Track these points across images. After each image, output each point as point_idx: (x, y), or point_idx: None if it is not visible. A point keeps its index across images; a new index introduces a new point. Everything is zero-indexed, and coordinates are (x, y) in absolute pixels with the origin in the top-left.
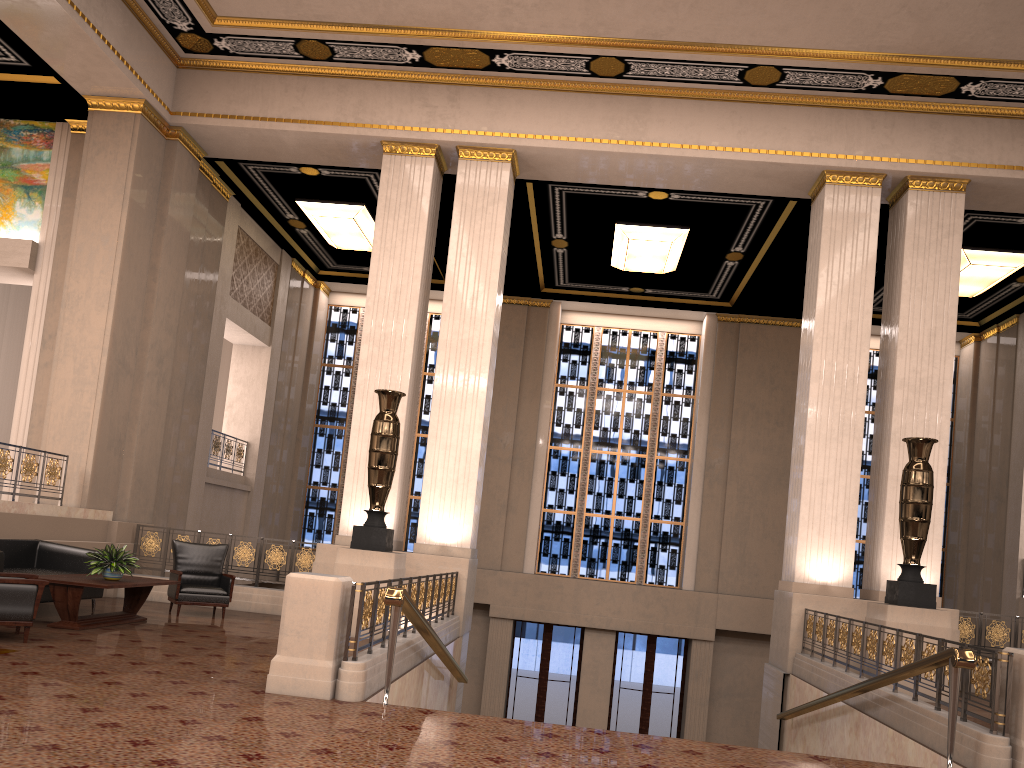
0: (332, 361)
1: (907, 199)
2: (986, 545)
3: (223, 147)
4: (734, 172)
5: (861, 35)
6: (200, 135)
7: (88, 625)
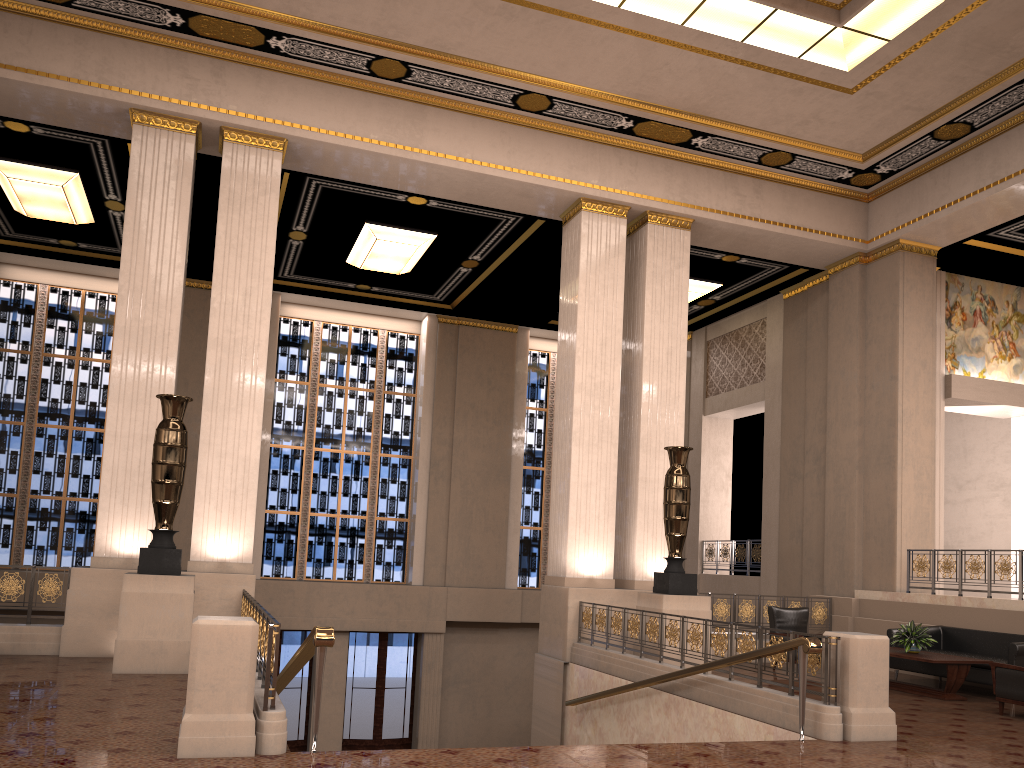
0: (3, 345)
1: (647, 231)
2: None
3: None
4: (501, 189)
5: (625, 82)
6: None
7: None
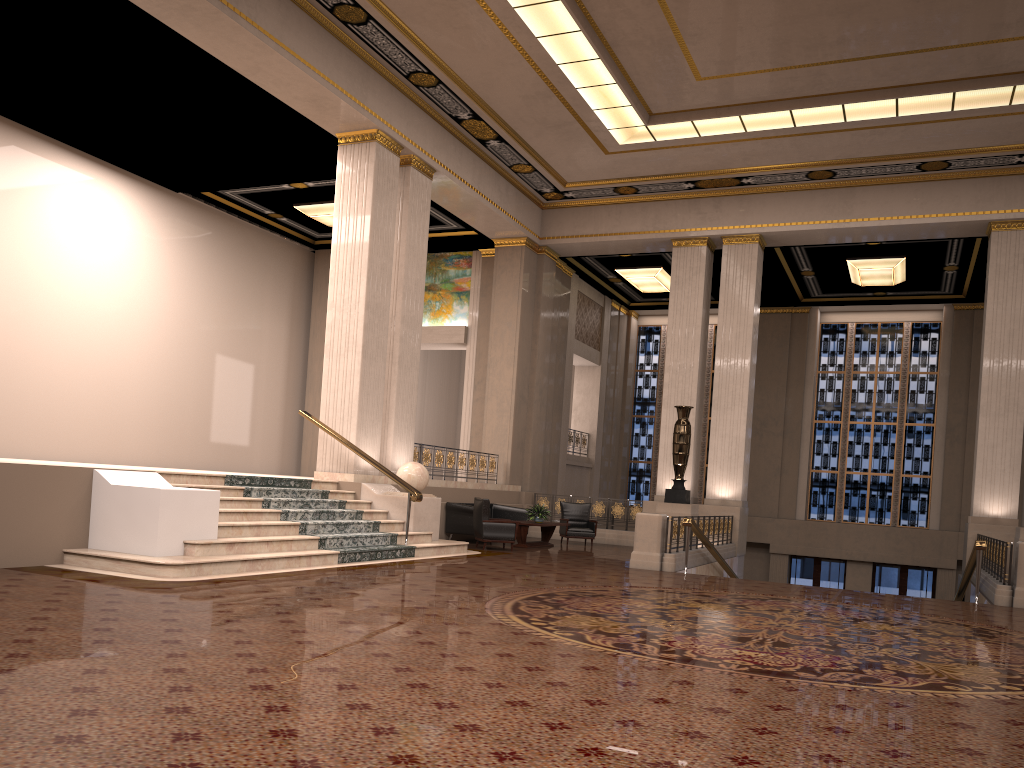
0: (642, 367)
1: None
2: None
3: (570, 251)
4: (922, 229)
5: (998, 138)
6: (557, 248)
7: (530, 546)
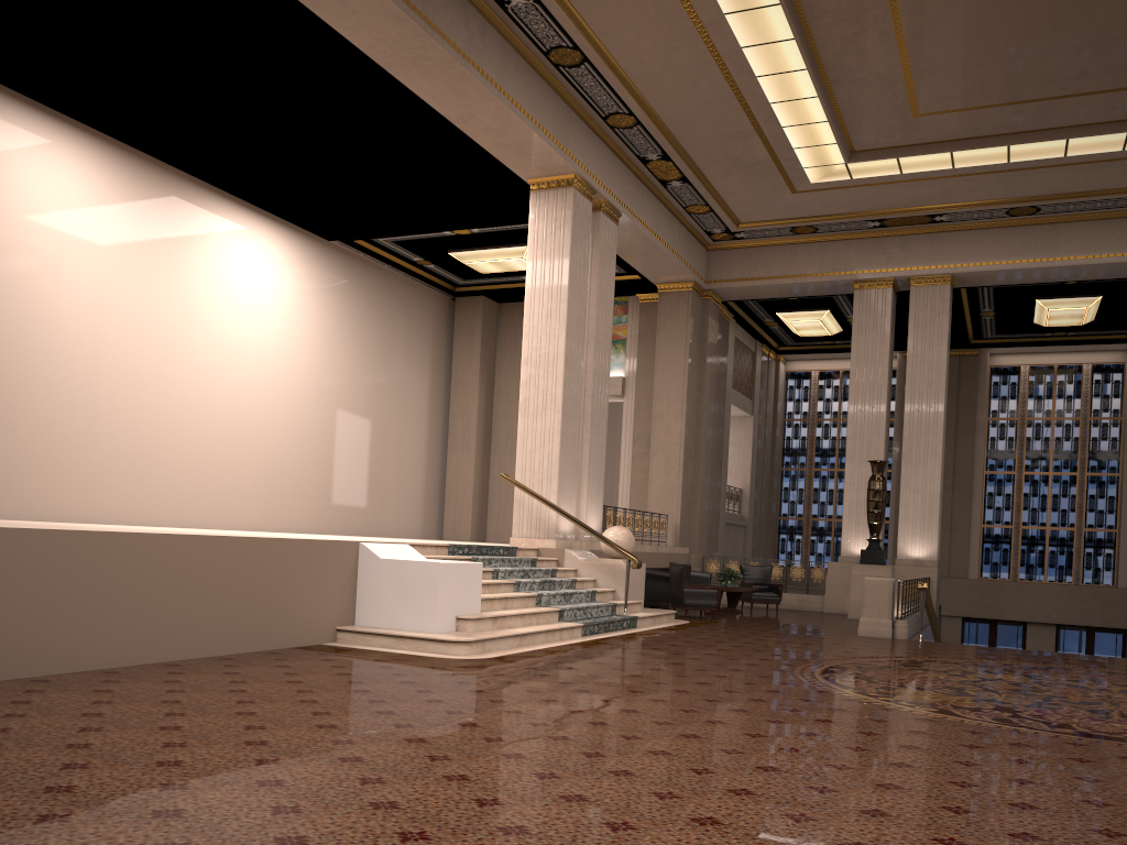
0: (791, 416)
1: None
2: None
3: (736, 295)
4: None
5: None
6: (723, 291)
7: (723, 613)
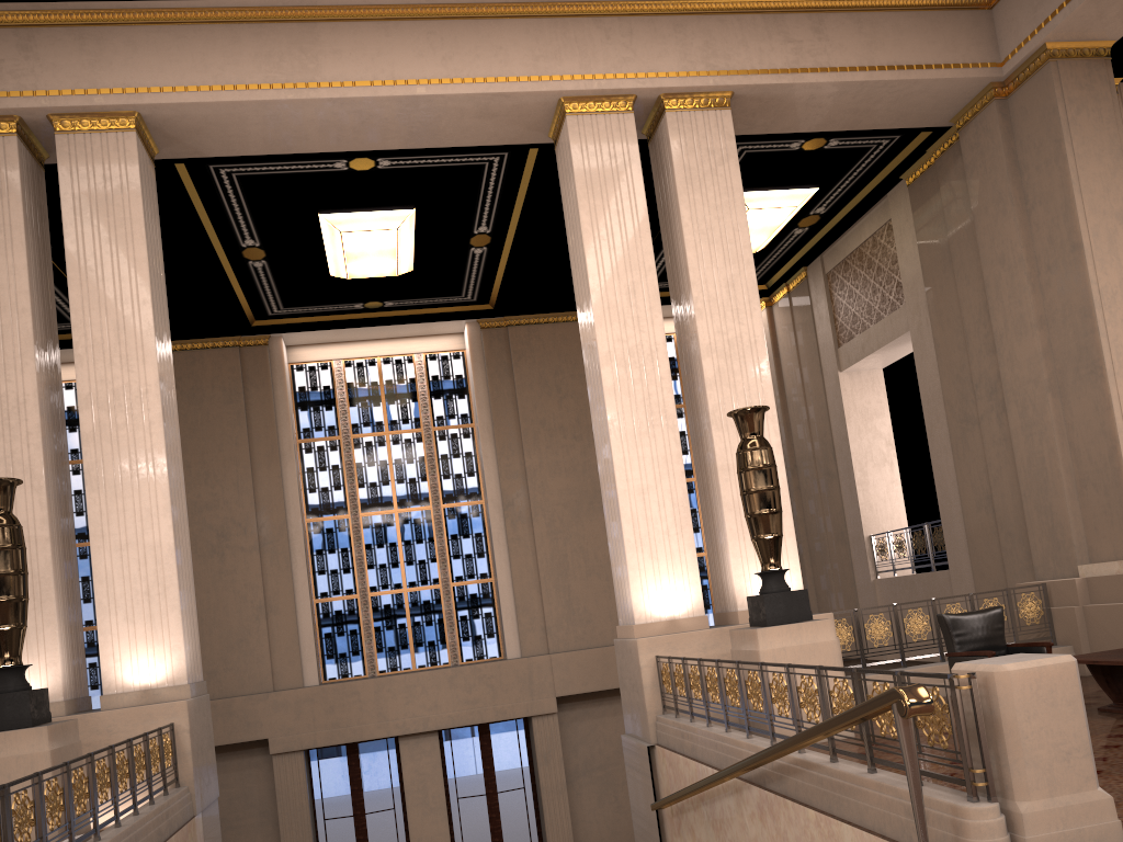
0: None
1: (667, 124)
2: (827, 529)
3: None
4: (450, 114)
5: None
6: None
7: None
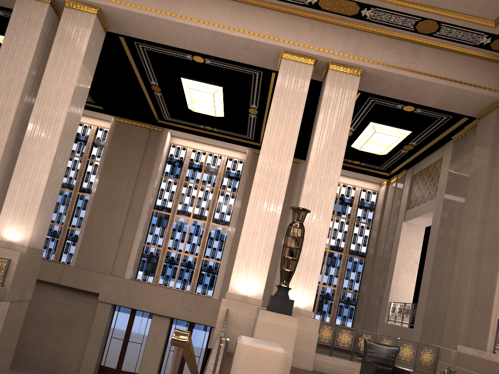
0: None
1: (327, 75)
2: (376, 293)
3: None
4: (232, 44)
5: None
6: None
7: None
